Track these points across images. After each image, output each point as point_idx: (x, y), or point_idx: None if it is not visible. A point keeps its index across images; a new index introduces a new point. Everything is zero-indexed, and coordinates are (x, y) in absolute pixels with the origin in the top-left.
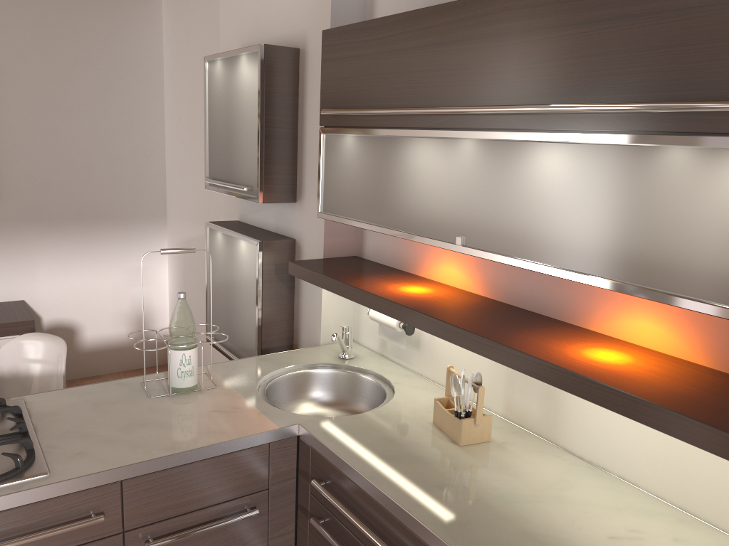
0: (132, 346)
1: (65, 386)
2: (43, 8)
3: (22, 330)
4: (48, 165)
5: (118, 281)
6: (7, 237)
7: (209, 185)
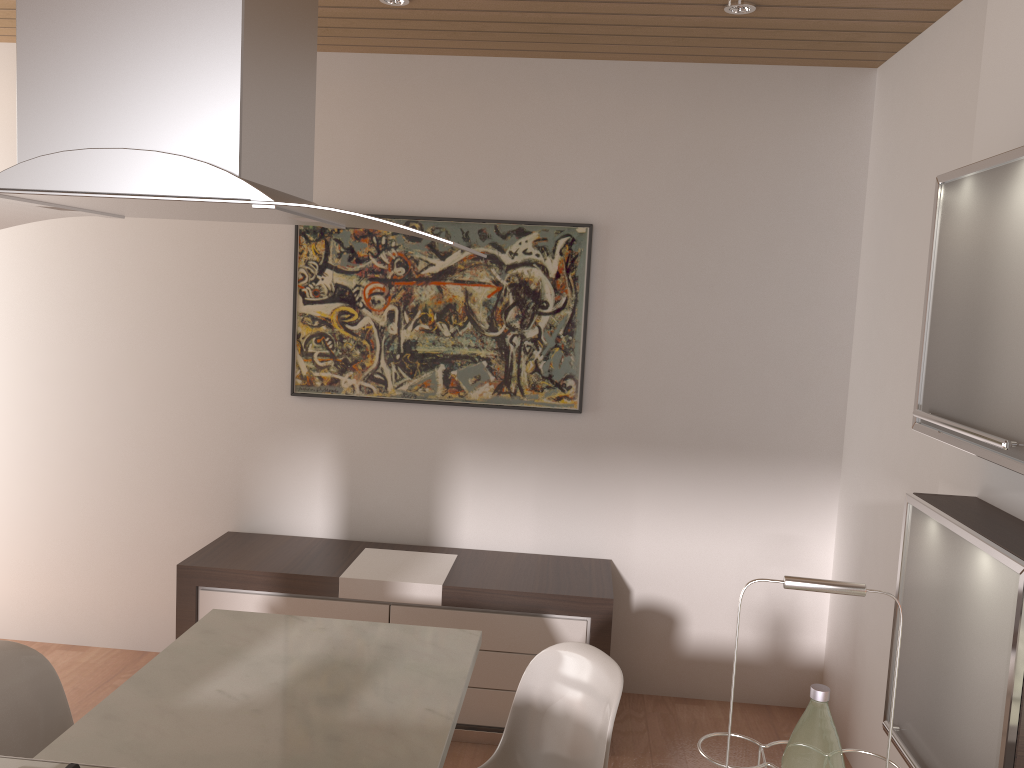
0: (758, 664)
1: (606, 761)
2: (690, 136)
3: (594, 611)
4: (668, 363)
5: (749, 553)
6: (601, 464)
7: (921, 422)
